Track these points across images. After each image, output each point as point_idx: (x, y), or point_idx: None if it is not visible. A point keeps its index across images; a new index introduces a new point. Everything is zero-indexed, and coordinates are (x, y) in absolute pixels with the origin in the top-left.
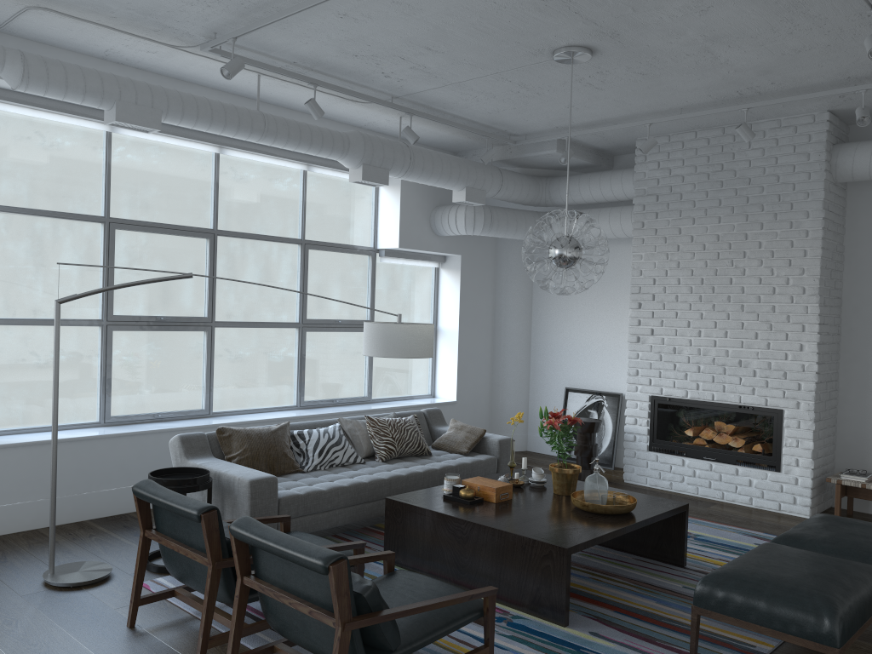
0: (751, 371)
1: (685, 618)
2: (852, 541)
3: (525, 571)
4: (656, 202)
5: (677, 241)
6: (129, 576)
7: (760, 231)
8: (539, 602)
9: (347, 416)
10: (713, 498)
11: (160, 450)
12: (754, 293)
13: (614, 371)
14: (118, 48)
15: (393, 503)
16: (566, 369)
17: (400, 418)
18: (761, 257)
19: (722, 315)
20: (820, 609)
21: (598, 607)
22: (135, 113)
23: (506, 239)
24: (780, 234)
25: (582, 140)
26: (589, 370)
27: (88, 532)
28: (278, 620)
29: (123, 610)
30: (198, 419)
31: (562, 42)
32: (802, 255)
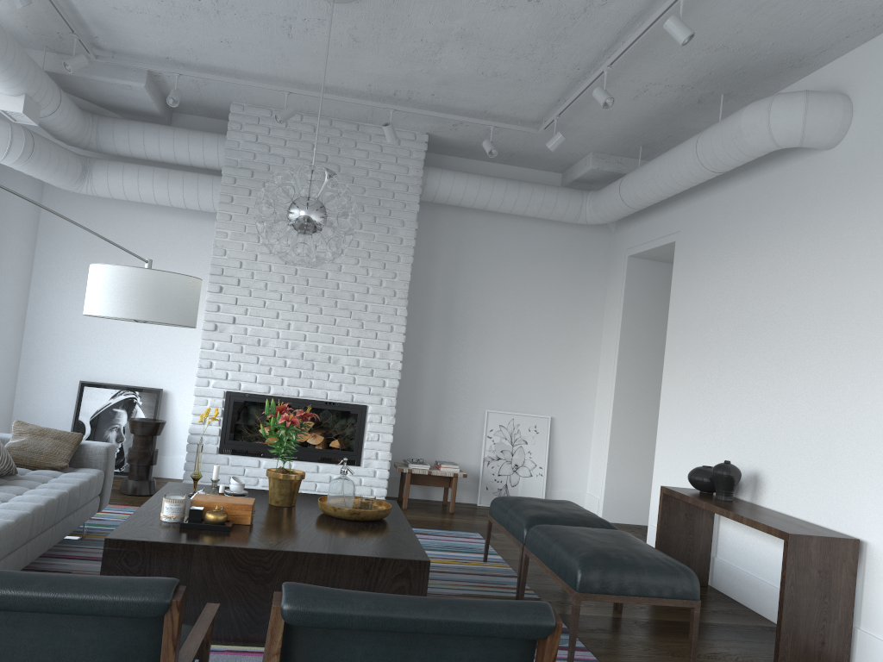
0: (340, 368)
1: None
2: (578, 514)
3: None
4: (251, 178)
5: None
6: None
7: (359, 230)
8: None
9: None
10: None
11: None
12: (349, 290)
13: (152, 363)
14: None
15: (124, 545)
16: (81, 358)
17: None
18: (359, 256)
19: (315, 309)
20: (682, 570)
21: None
22: None
23: (7, 178)
24: (378, 237)
25: (170, 82)
26: (116, 361)
27: None
28: None
29: None
30: None
31: None
32: (396, 261)
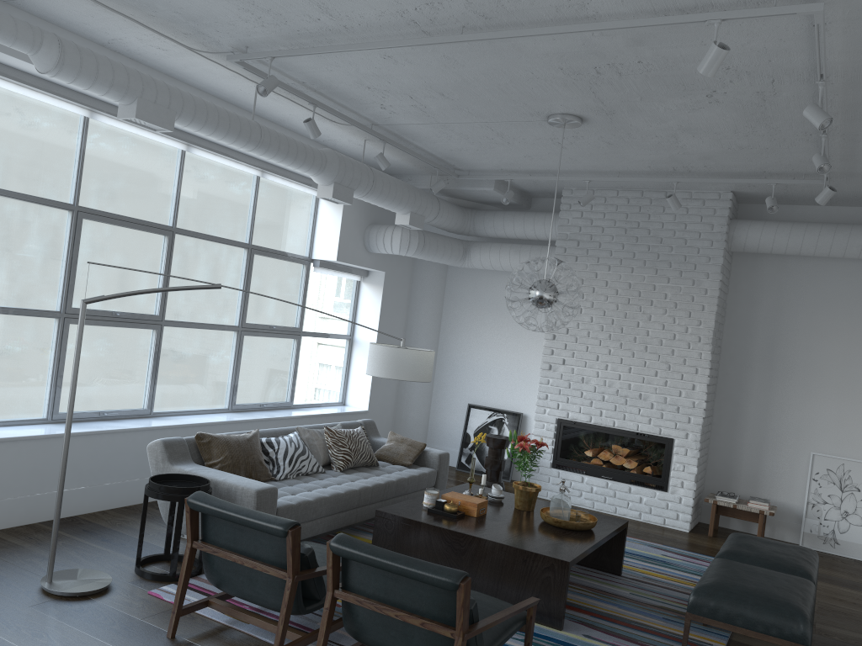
0: (649, 404)
1: (648, 621)
2: (779, 557)
3: (525, 581)
4: (577, 247)
5: (593, 284)
6: (130, 584)
7: (667, 284)
8: (537, 609)
9: (278, 422)
10: (606, 512)
11: (112, 451)
12: (657, 337)
13: (516, 392)
14: (128, 40)
15: (385, 515)
16: (470, 386)
17: (353, 430)
18: (666, 307)
19: (628, 353)
20: (795, 615)
21: (576, 612)
22: (153, 112)
23: (423, 260)
24: (683, 289)
25: (515, 182)
26: (492, 390)
27: (49, 536)
28: (368, 630)
29: (151, 621)
30: (141, 419)
31: (563, 110)
32: (701, 309)
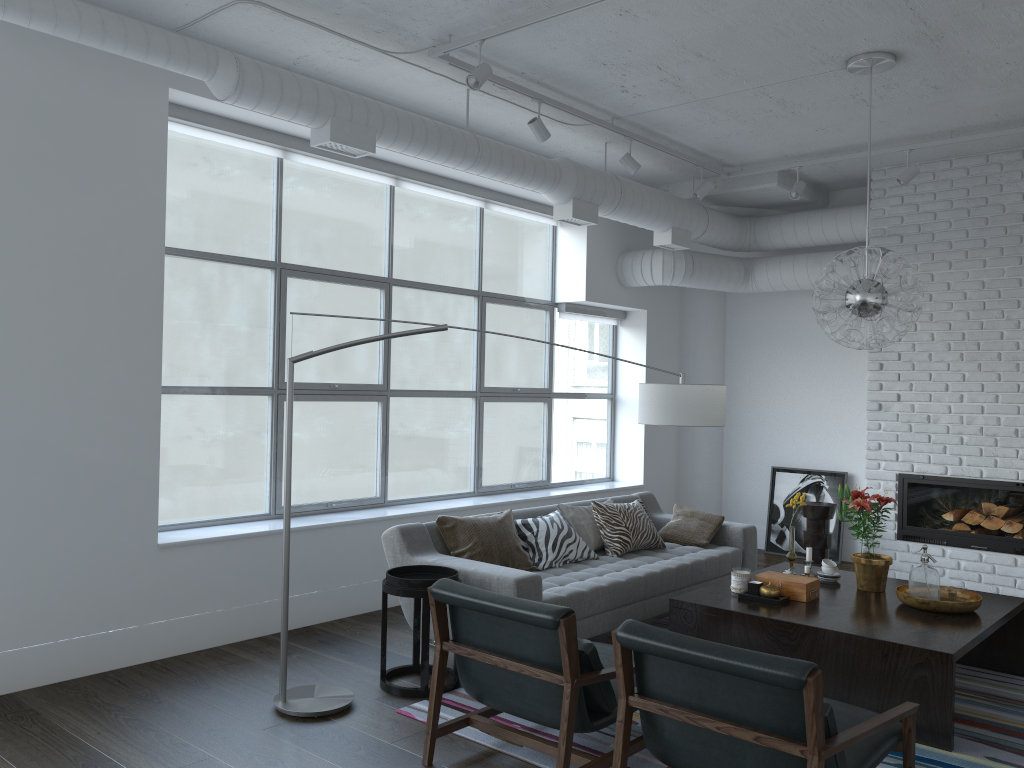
0: None
1: None
2: None
3: (888, 684)
4: (900, 243)
5: (929, 289)
6: (375, 701)
7: None
8: None
9: (534, 504)
10: None
11: (344, 547)
12: None
13: (835, 446)
14: (315, 55)
15: (682, 605)
16: (771, 444)
17: (627, 504)
18: None
19: (991, 376)
20: None
21: (968, 726)
22: (350, 132)
23: (693, 291)
24: None
25: (804, 171)
26: (802, 446)
27: None
28: (680, 750)
29: (403, 745)
30: (375, 509)
31: (868, 46)
32: None
